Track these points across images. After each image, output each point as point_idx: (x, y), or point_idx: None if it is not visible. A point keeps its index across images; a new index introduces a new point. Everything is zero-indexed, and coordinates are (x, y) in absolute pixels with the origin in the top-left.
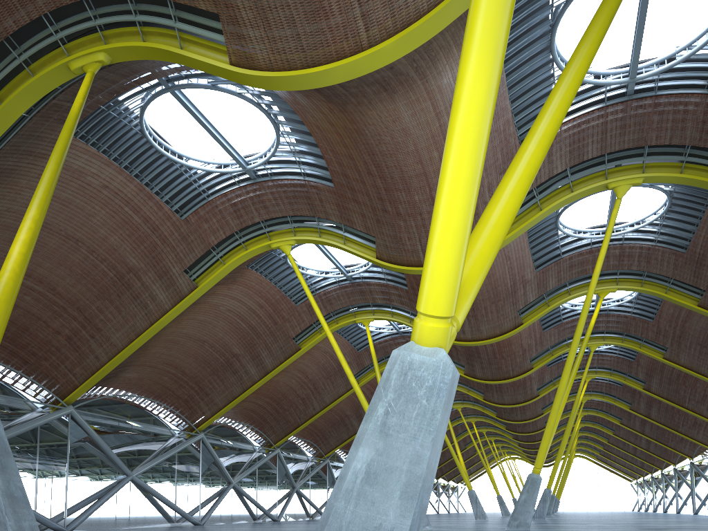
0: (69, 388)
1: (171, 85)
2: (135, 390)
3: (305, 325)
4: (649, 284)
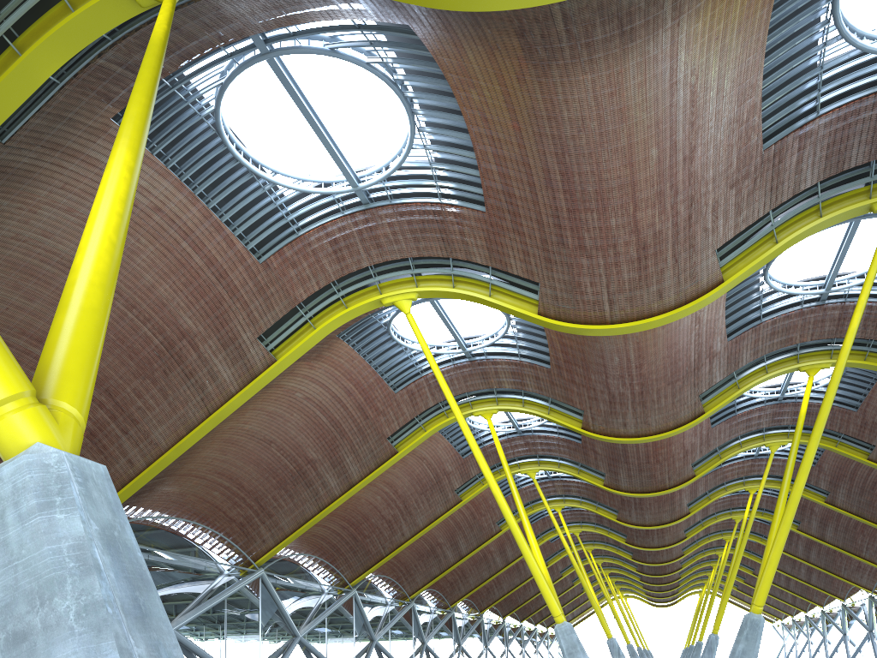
0: None
1: (268, 49)
2: (174, 510)
3: (405, 420)
4: (875, 357)
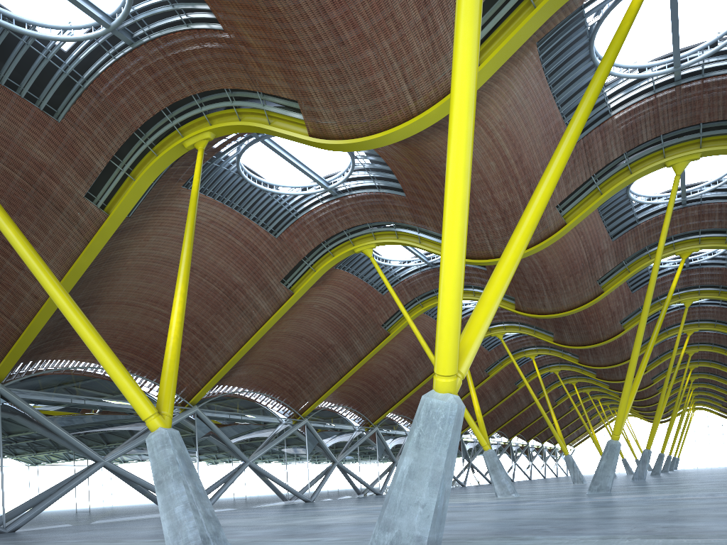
0: (193, 391)
1: (260, 135)
2: (245, 385)
3: (392, 312)
4: None
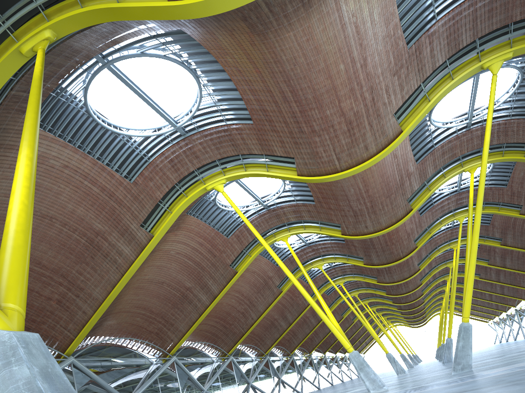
0: (67, 343)
1: (106, 61)
2: (116, 333)
3: (237, 253)
4: (509, 153)
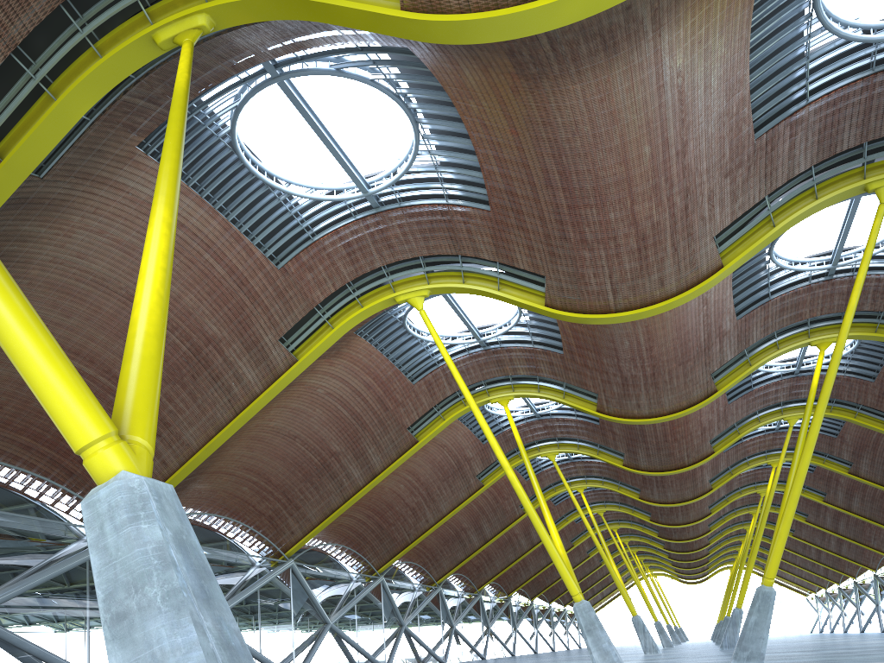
0: None
1: (278, 73)
2: (206, 506)
3: (423, 410)
4: None
